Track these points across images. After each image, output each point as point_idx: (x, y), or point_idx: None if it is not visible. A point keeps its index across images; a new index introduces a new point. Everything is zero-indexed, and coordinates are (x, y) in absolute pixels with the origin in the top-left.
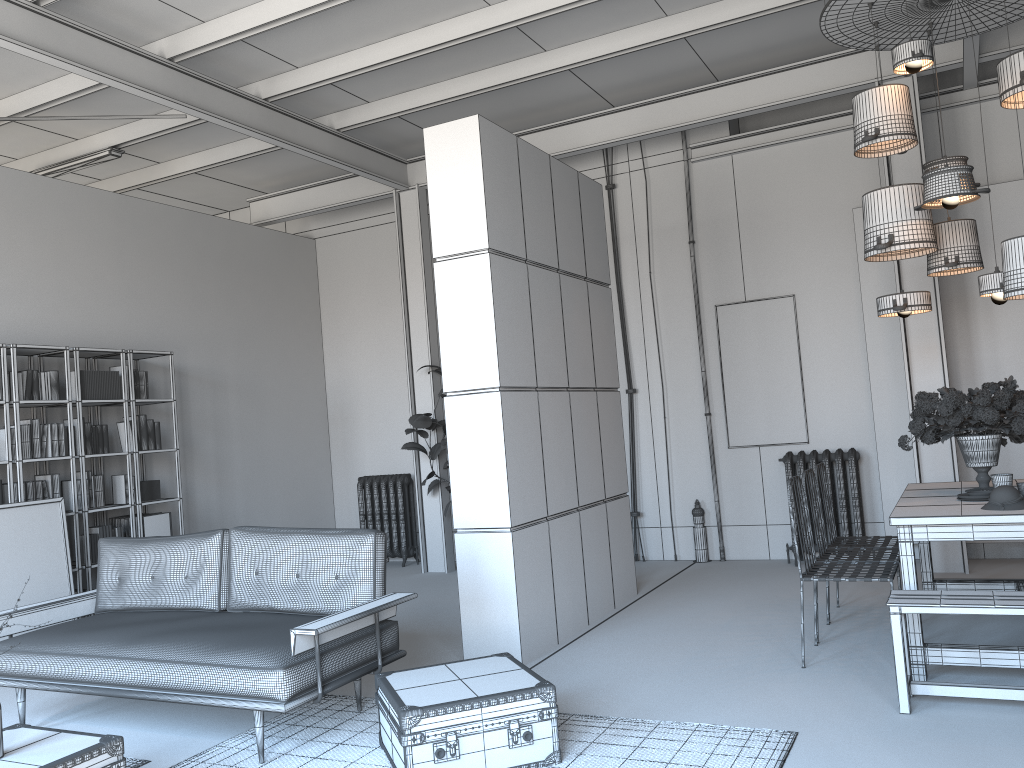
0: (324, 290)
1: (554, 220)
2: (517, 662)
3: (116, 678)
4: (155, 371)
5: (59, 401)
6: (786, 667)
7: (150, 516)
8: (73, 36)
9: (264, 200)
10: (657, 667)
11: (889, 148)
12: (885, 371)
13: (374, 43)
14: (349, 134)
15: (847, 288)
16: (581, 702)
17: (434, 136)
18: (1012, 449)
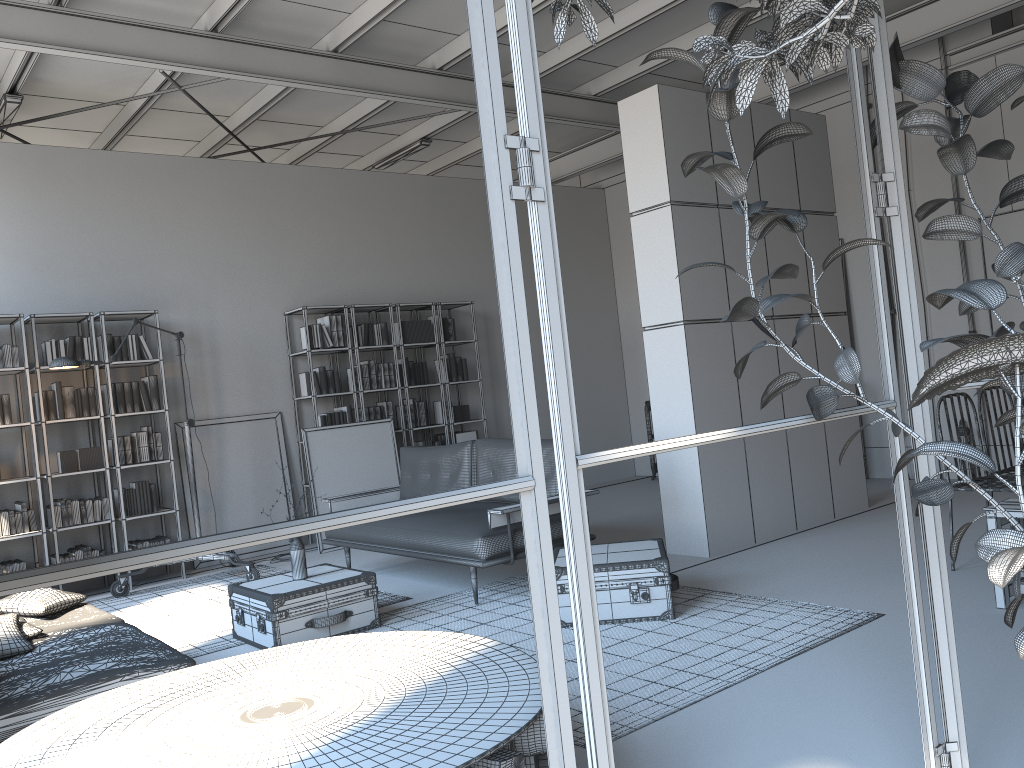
0: (613, 234)
1: (755, 162)
2: (660, 544)
3: (392, 541)
4: (465, 317)
5: (387, 346)
6: None
7: (460, 433)
8: (364, 69)
9: (556, 160)
10: (820, 563)
11: None
12: None
13: (600, 21)
14: (611, 95)
15: None
16: (730, 583)
17: (625, 107)
18: None
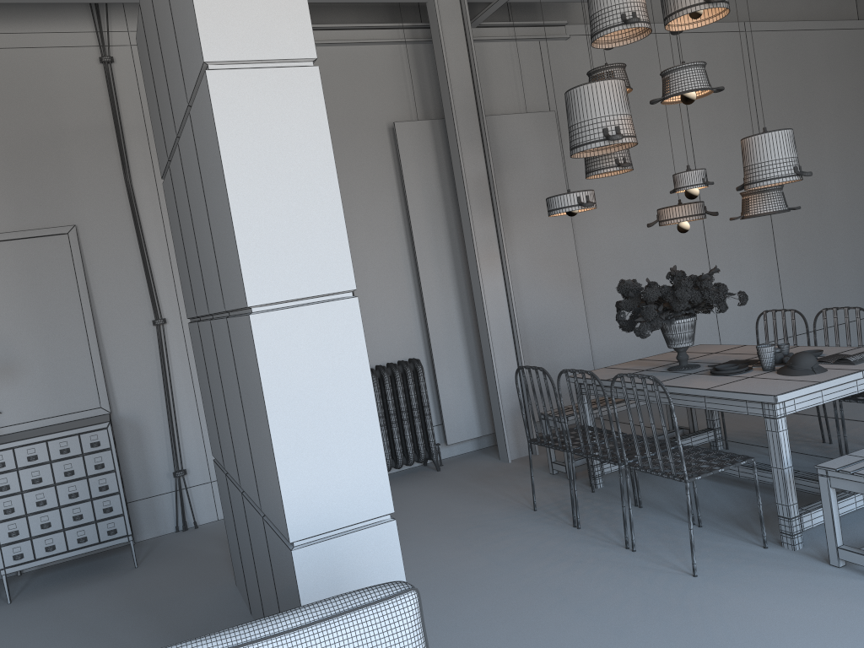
0: None
1: None
2: None
3: None
4: None
5: None
6: (682, 582)
7: None
8: None
9: None
10: (582, 639)
11: (604, 41)
12: (434, 281)
13: None
14: None
15: (387, 202)
16: None
17: None
18: (530, 343)
